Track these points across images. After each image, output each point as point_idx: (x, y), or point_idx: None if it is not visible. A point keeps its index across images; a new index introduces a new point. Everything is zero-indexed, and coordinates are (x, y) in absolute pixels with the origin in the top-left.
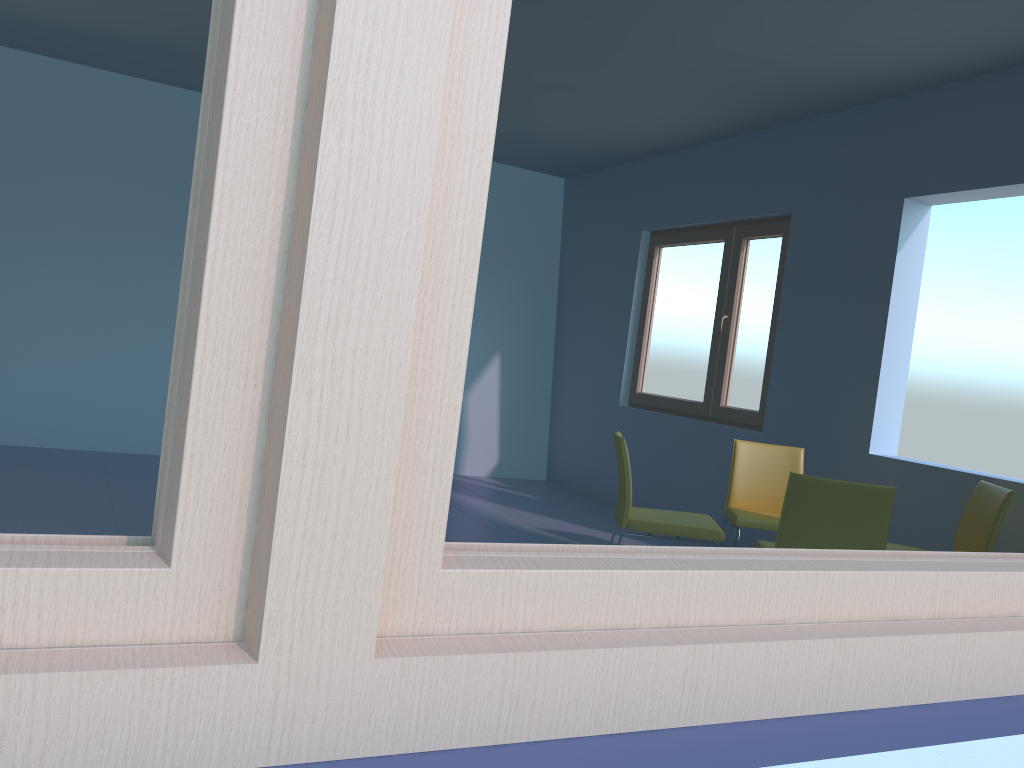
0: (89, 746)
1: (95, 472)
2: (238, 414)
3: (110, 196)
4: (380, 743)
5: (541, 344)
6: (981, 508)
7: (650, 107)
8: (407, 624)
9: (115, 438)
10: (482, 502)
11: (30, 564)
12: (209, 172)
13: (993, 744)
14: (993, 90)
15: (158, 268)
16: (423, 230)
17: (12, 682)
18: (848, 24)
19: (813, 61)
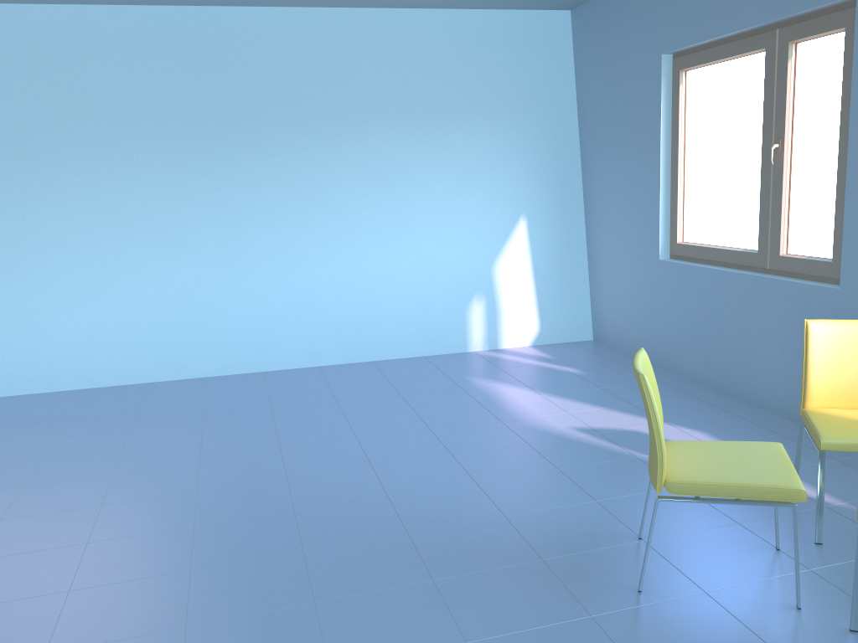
0: None
1: (125, 418)
2: None
3: (100, 134)
4: None
5: (568, 198)
6: None
7: None
8: None
9: (158, 368)
10: (517, 391)
11: None
12: None
13: None
14: None
15: (161, 197)
16: None
17: None
18: None
19: None
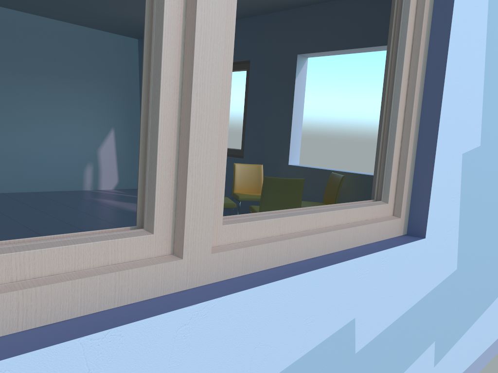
0: (142, 289)
1: None
2: (168, 184)
3: None
4: (213, 279)
5: (134, 123)
6: (333, 183)
7: None
8: (214, 243)
9: None
10: (115, 202)
11: (116, 238)
12: (155, 108)
13: (366, 257)
14: (330, 9)
15: None
16: (218, 121)
17: (123, 273)
18: None
19: None
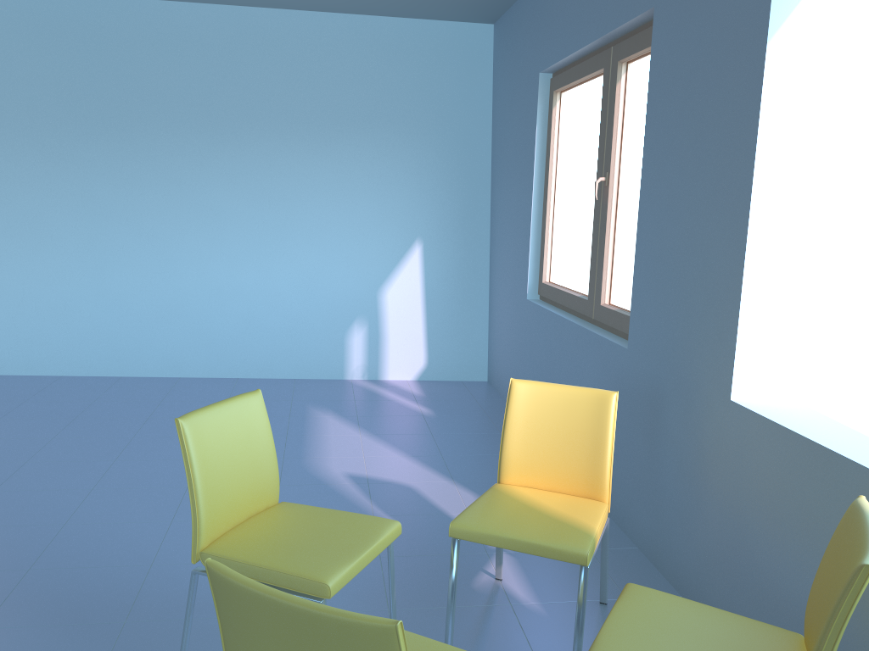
0: None
1: None
2: None
3: None
4: None
5: (473, 226)
6: (837, 568)
7: None
8: None
9: (13, 361)
10: (341, 427)
11: None
12: None
13: None
14: None
15: (27, 187)
16: None
17: None
18: None
19: None
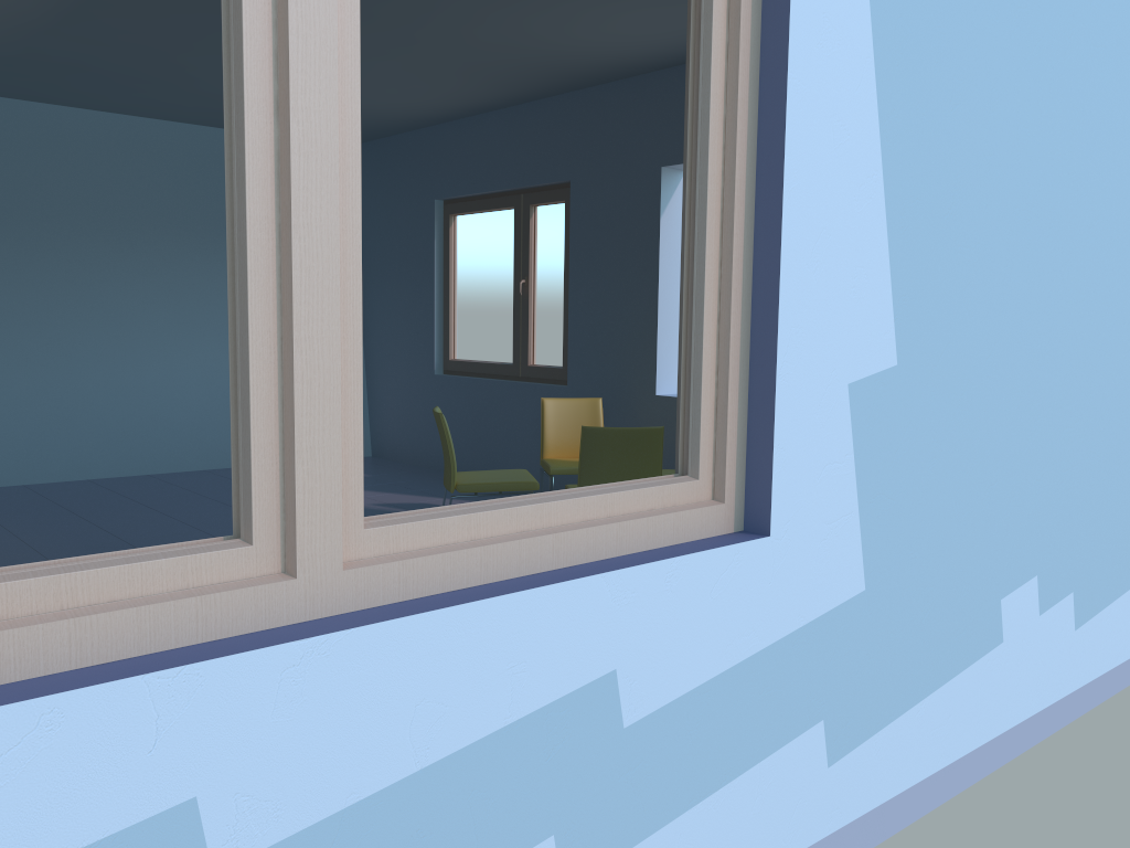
0: (237, 620)
1: None
2: (271, 476)
3: None
4: (350, 606)
5: None
6: None
7: (427, 86)
8: (352, 555)
9: None
10: None
11: (199, 552)
12: (245, 375)
13: (630, 570)
14: None
15: None
16: (340, 384)
17: (207, 597)
18: (592, 24)
19: (569, 50)
